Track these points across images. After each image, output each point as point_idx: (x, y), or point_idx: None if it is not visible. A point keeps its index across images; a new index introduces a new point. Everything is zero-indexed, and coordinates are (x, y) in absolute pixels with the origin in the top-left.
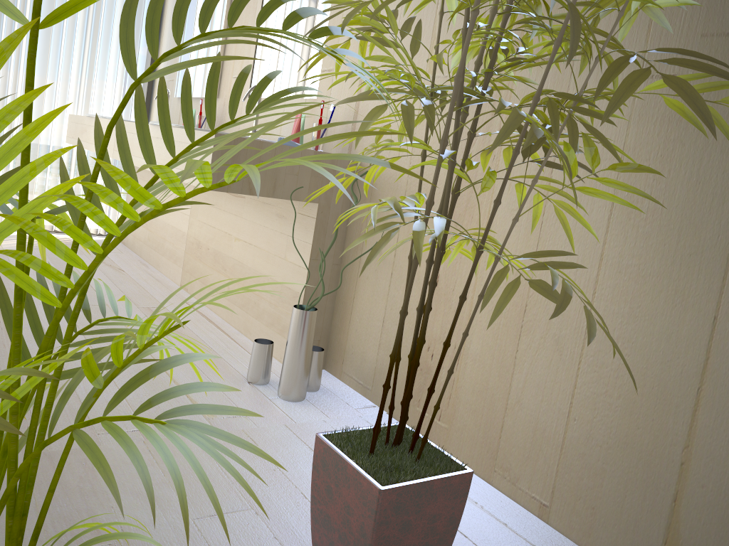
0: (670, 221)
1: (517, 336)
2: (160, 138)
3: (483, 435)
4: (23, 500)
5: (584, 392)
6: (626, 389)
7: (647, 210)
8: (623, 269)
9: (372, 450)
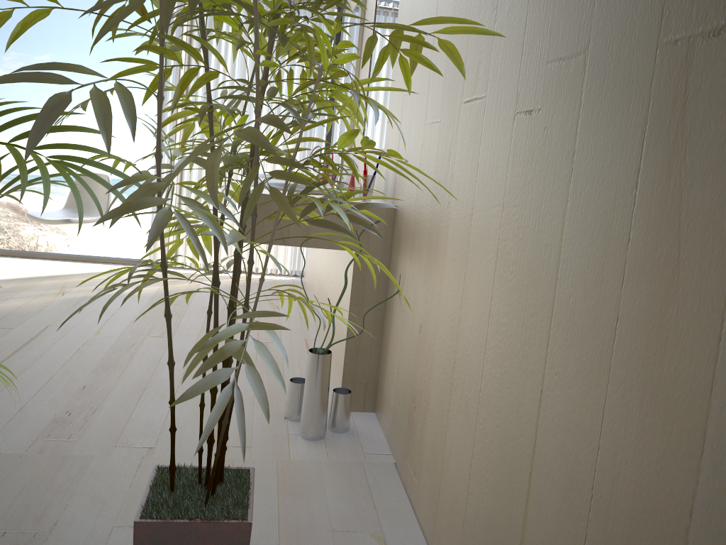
0: (523, 276)
1: (450, 395)
2: None
3: (431, 498)
4: None
5: (476, 464)
6: (495, 466)
7: (513, 263)
8: (499, 329)
9: (170, 486)
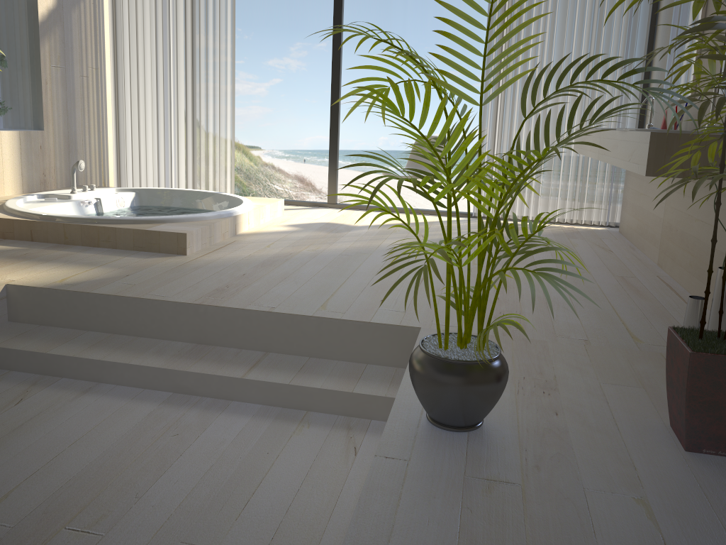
0: None
1: None
2: (622, 141)
3: None
4: (483, 304)
5: None
6: None
7: None
8: None
9: (700, 336)
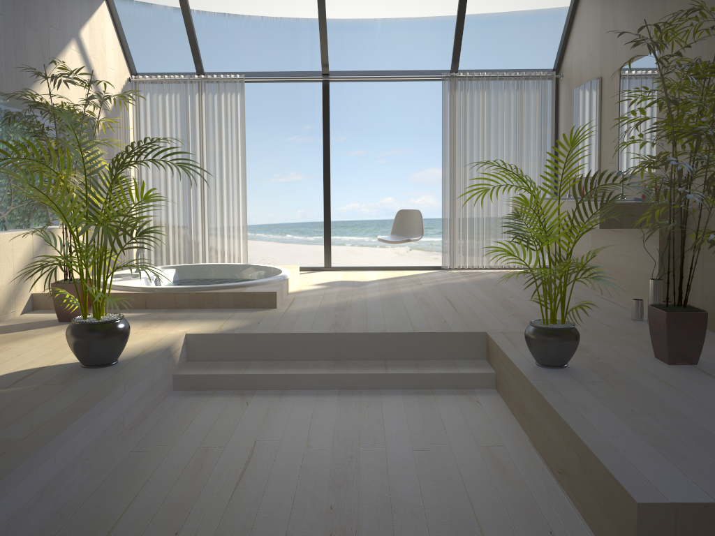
0: None
1: None
2: (572, 207)
3: None
4: (563, 299)
5: None
6: None
7: None
8: None
9: (666, 306)
